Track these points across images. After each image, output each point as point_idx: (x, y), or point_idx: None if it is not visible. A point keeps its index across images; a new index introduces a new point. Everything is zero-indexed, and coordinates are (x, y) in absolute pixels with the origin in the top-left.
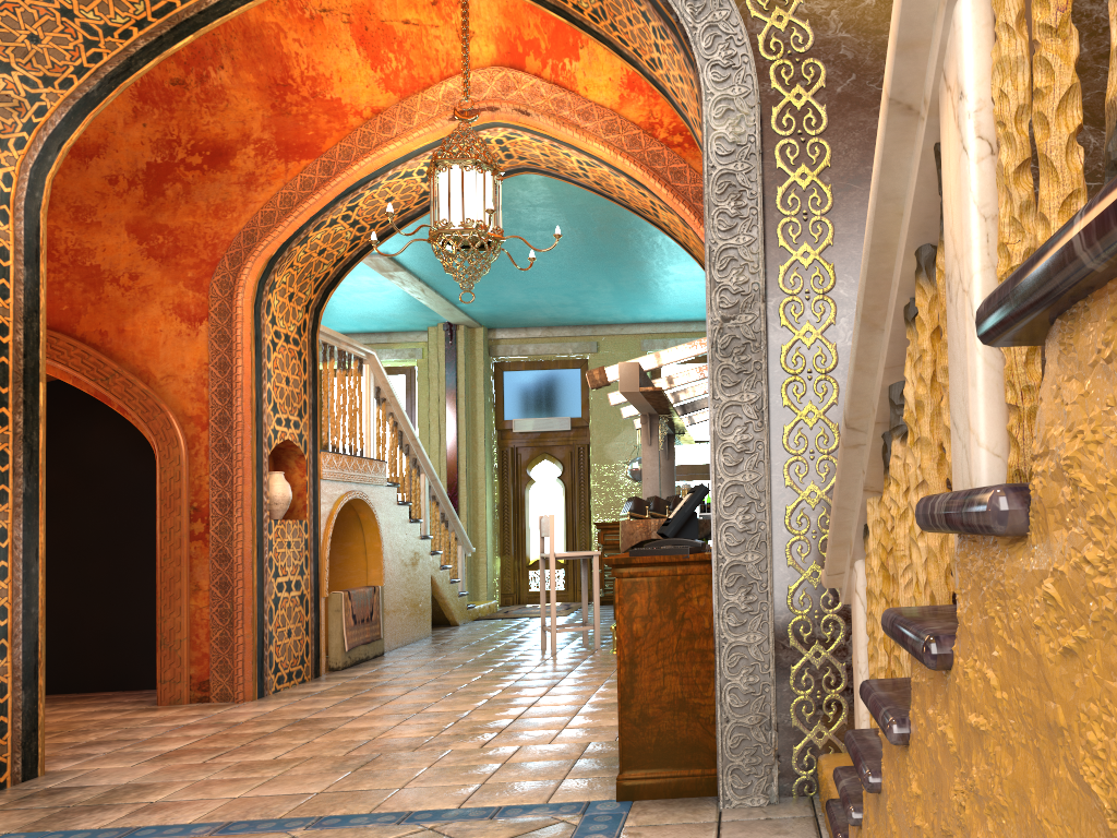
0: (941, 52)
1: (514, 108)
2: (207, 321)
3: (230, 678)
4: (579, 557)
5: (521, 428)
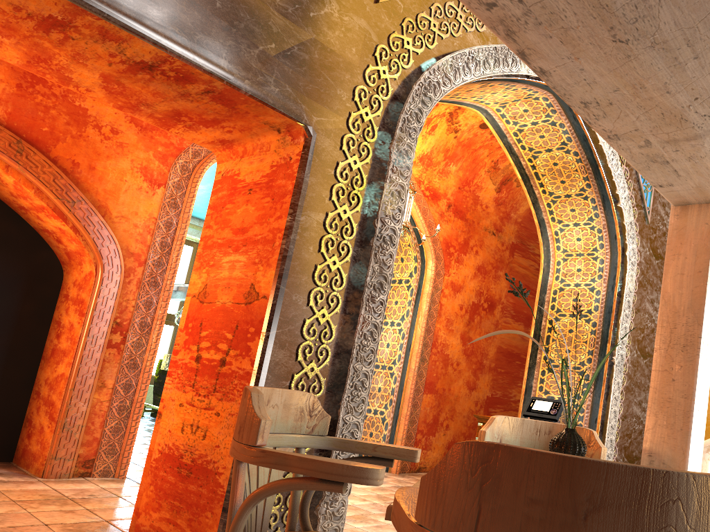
0: None
1: None
2: (164, 188)
3: (115, 458)
4: None
5: None
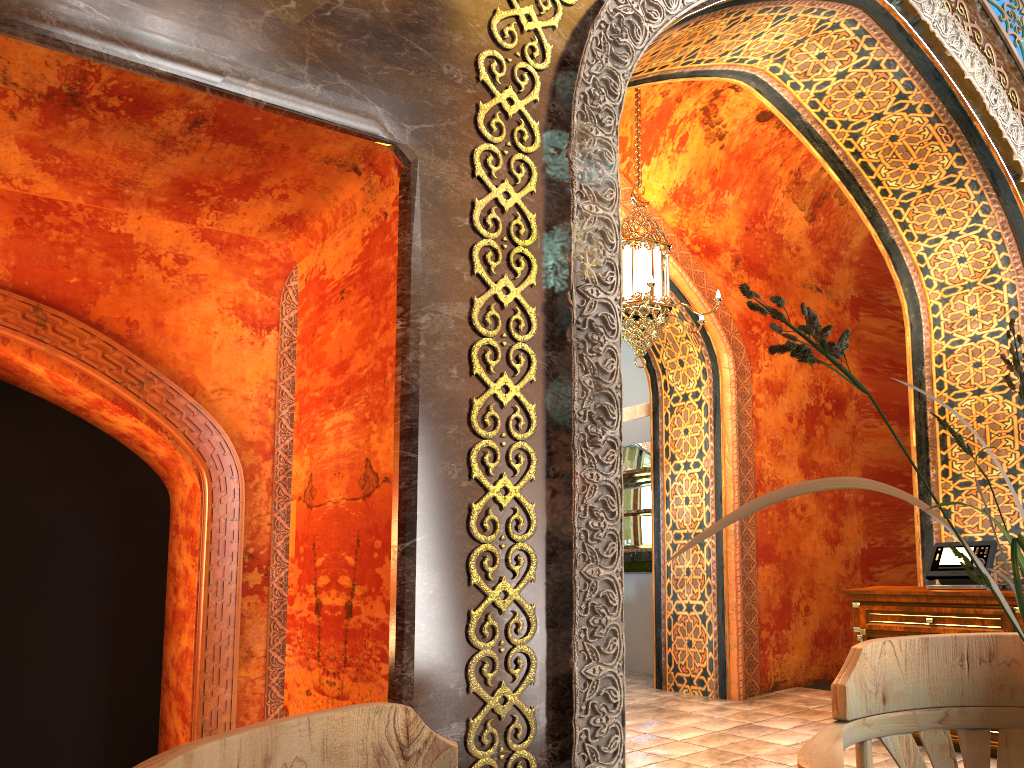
0: None
1: None
2: (277, 330)
3: None
4: None
5: None
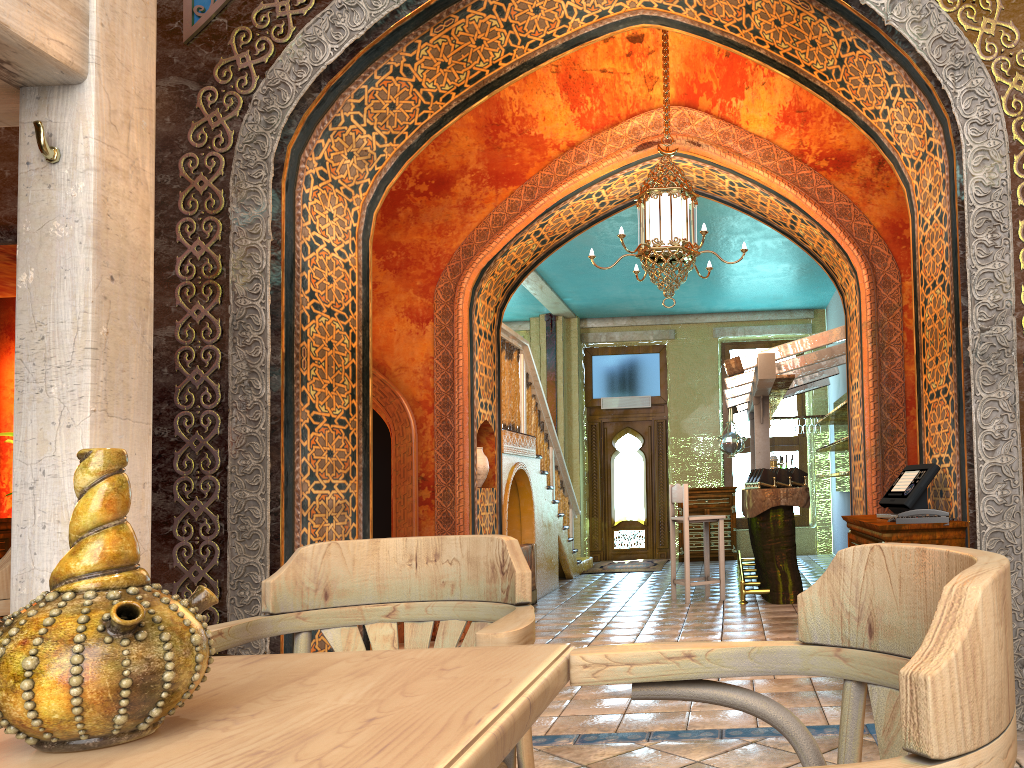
0: None
1: (687, 140)
2: (432, 322)
3: None
4: (707, 520)
5: (608, 405)
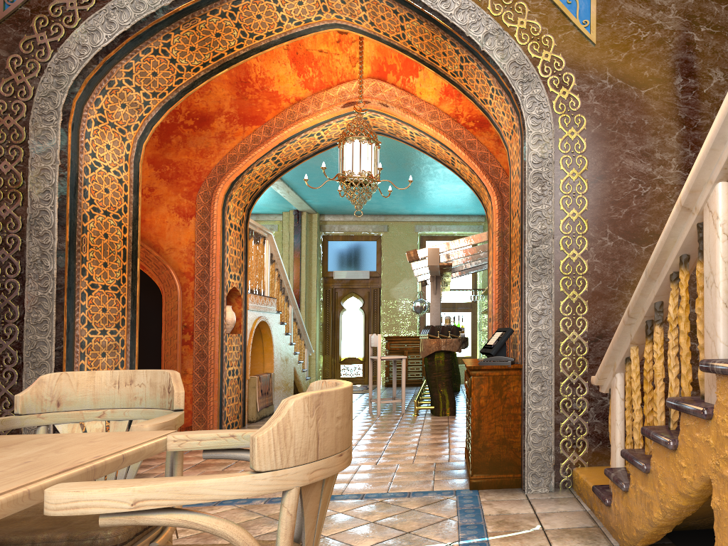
0: (707, 197)
1: (379, 102)
2: (195, 217)
3: (204, 425)
4: (394, 359)
5: (339, 276)
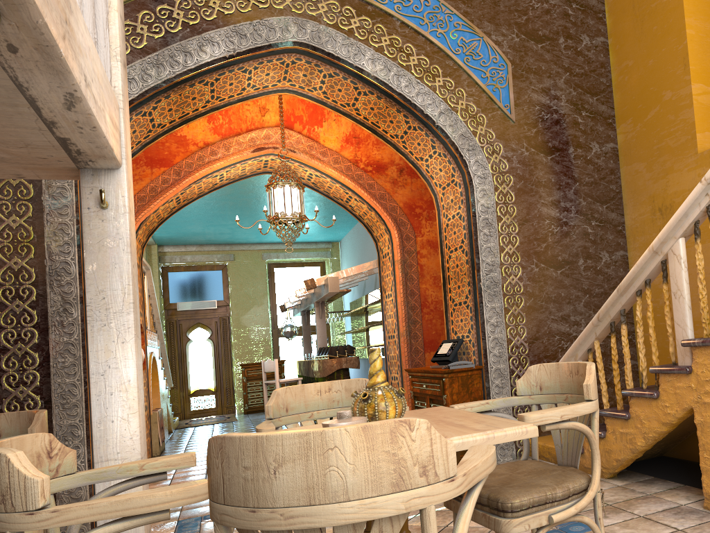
0: (671, 246)
1: (287, 148)
2: None
3: None
4: (291, 381)
5: (183, 308)
